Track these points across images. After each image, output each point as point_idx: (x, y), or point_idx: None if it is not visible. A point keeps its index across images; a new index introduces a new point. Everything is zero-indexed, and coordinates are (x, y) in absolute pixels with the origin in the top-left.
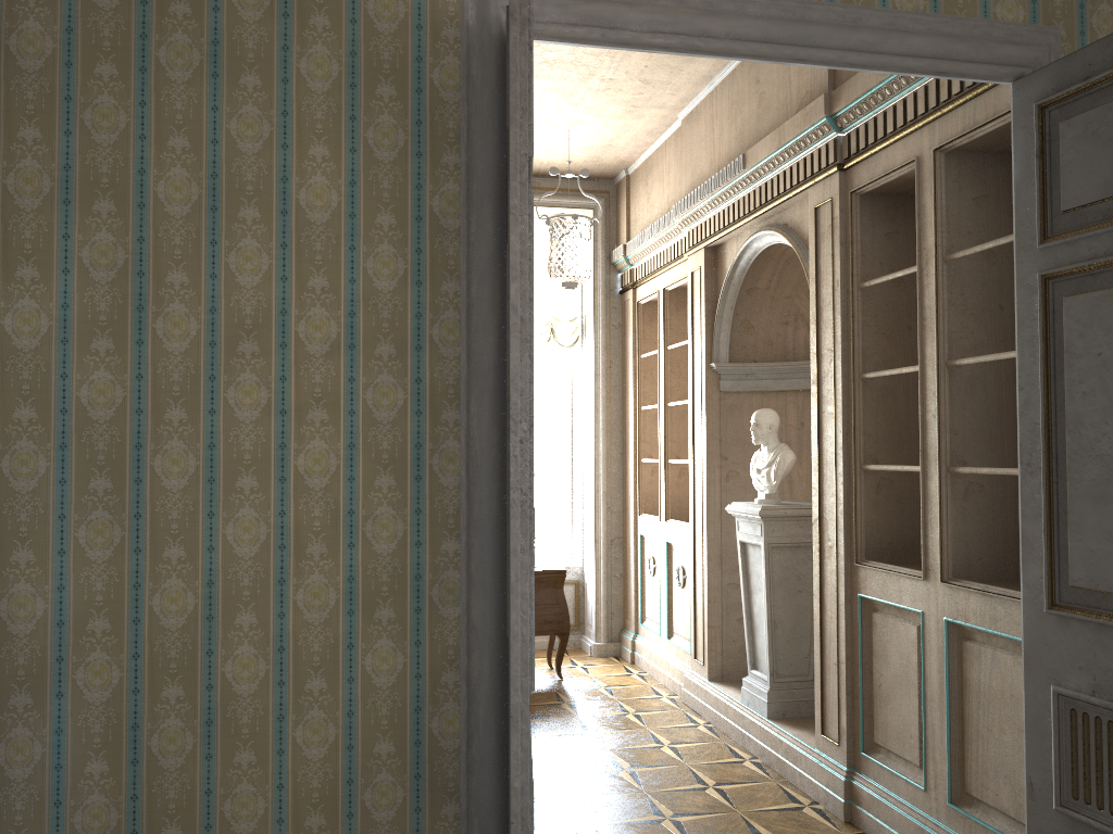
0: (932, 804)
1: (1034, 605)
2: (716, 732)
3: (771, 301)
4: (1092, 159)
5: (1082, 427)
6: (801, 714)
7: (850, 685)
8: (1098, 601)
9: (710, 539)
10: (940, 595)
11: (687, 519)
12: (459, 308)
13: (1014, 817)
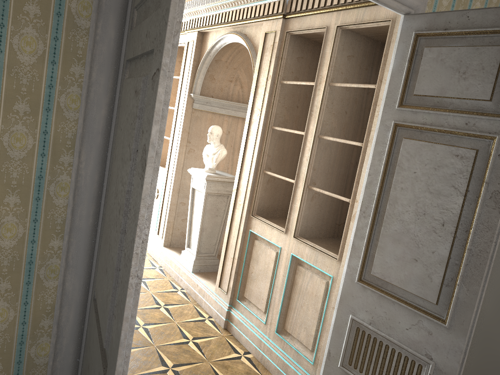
0: (267, 330)
1: (350, 277)
2: (164, 272)
3: (226, 68)
4: (438, 73)
5: (396, 204)
6: (207, 270)
7: (237, 269)
8: (382, 284)
9: (175, 180)
10: (291, 243)
11: (163, 164)
12: (81, 86)
13: (305, 345)
